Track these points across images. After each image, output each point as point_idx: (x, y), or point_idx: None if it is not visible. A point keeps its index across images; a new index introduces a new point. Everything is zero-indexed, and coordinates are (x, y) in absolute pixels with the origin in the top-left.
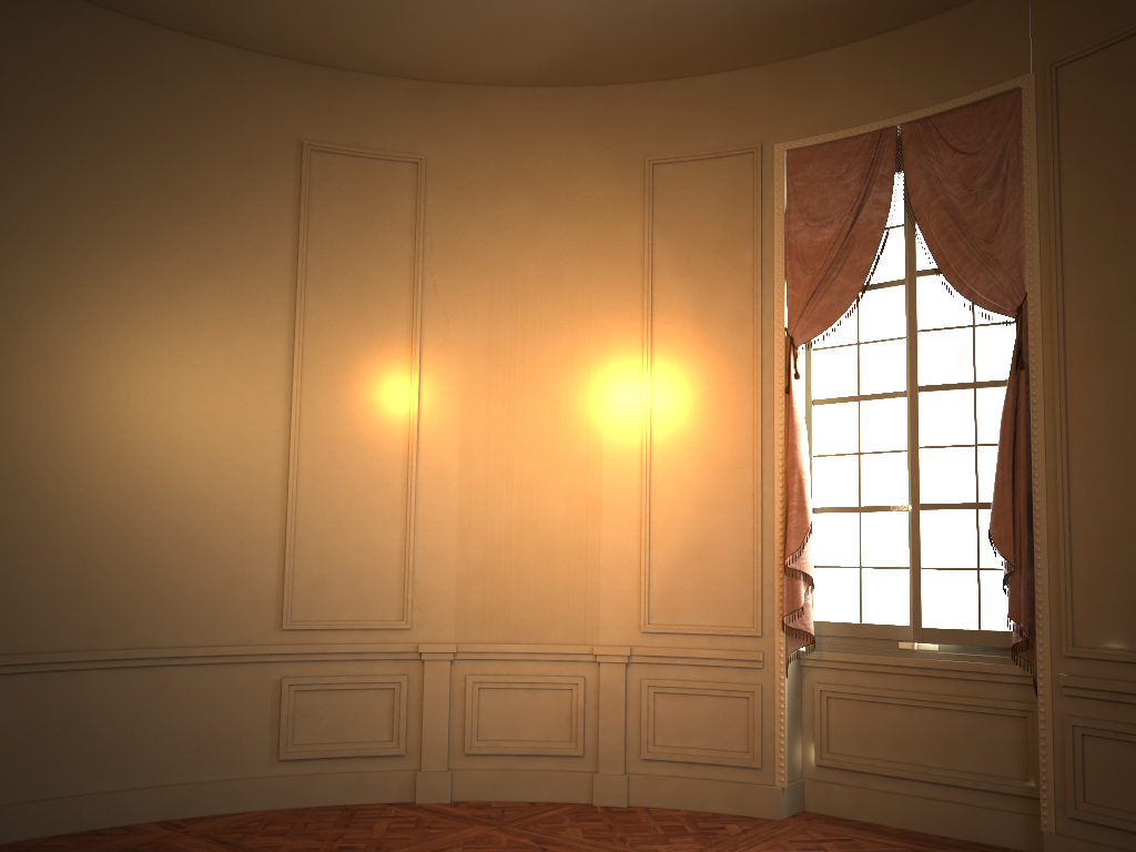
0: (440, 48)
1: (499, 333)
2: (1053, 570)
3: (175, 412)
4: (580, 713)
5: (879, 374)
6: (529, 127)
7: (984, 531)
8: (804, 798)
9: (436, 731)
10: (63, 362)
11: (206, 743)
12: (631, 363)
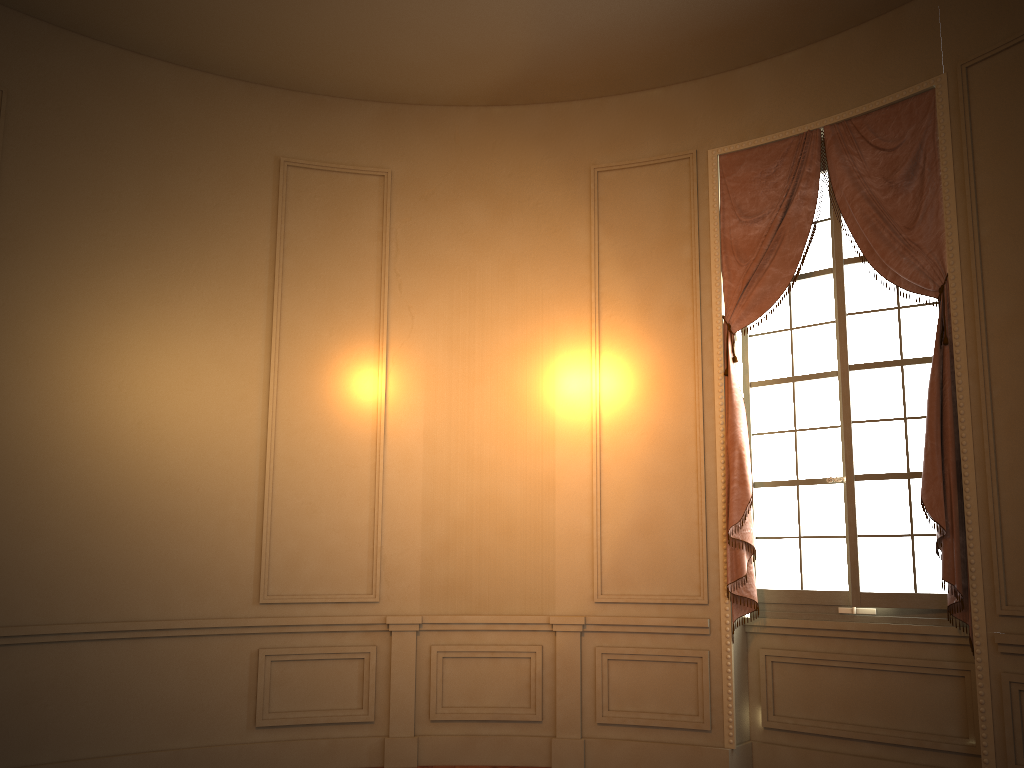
0: (403, 71)
1: (459, 327)
2: (984, 533)
3: (162, 402)
4: (538, 680)
5: (811, 356)
6: (485, 141)
7: (916, 499)
8: (753, 759)
9: (403, 699)
10: (60, 356)
11: (188, 711)
12: (581, 352)
